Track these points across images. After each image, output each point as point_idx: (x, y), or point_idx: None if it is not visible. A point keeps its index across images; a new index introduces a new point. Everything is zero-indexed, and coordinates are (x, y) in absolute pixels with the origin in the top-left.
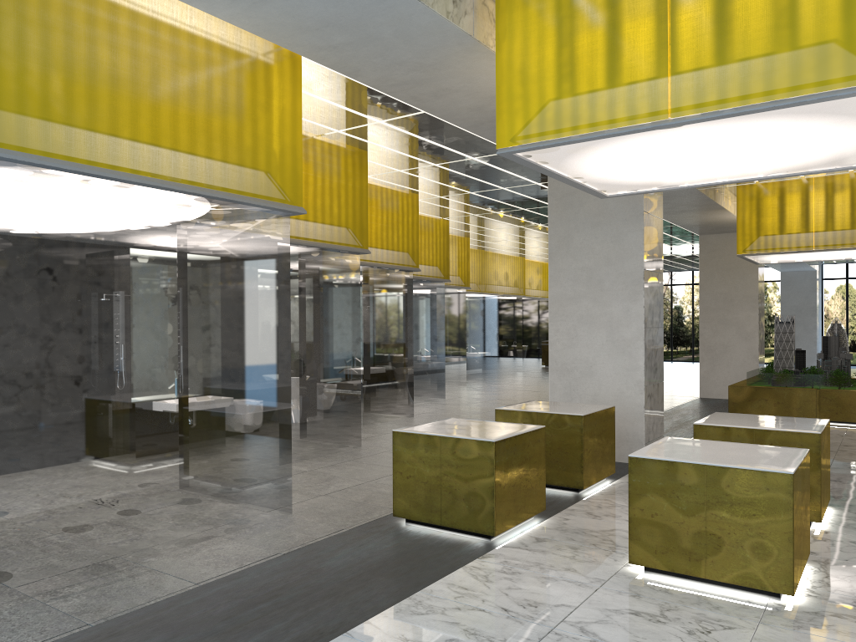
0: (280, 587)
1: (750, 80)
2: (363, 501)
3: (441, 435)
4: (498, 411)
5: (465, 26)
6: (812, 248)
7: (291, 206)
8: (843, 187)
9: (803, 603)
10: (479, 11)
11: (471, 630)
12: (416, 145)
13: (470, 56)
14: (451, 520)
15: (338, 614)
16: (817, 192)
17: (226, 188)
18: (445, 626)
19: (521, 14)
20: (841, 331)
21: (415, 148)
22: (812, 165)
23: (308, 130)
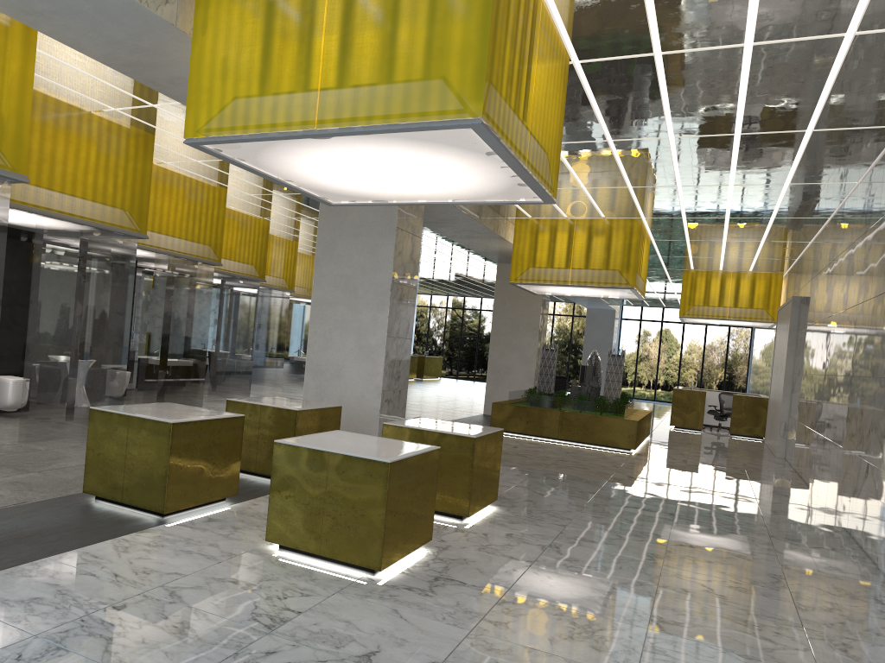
0: None
1: (375, 103)
2: (73, 479)
3: (130, 415)
4: (229, 402)
5: (165, 14)
6: (569, 283)
7: (10, 172)
8: (597, 231)
9: (392, 578)
10: (187, 2)
11: (64, 591)
12: None
13: (183, 46)
14: (131, 497)
15: None
16: (577, 233)
17: None
18: (42, 587)
19: (214, 11)
20: (597, 362)
21: None
22: (483, 196)
23: (83, 104)
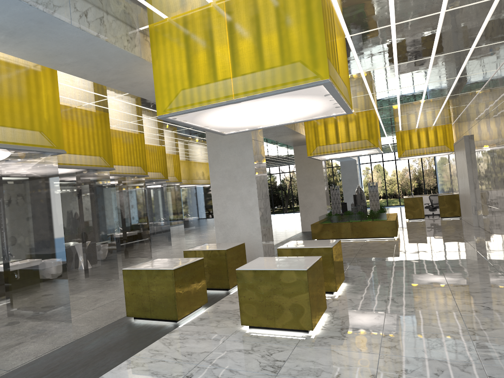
0: (56, 365)
1: (265, 80)
2: (113, 310)
3: (147, 269)
4: (185, 252)
5: (135, 52)
6: (341, 151)
7: (56, 149)
8: (351, 120)
9: (318, 333)
10: (143, 44)
11: (155, 372)
12: (135, 109)
13: (143, 66)
14: (156, 314)
15: (86, 375)
16: (340, 123)
17: (15, 142)
18: (142, 372)
19: (162, 46)
20: (361, 191)
21: (134, 110)
22: (313, 116)
23: (71, 104)
